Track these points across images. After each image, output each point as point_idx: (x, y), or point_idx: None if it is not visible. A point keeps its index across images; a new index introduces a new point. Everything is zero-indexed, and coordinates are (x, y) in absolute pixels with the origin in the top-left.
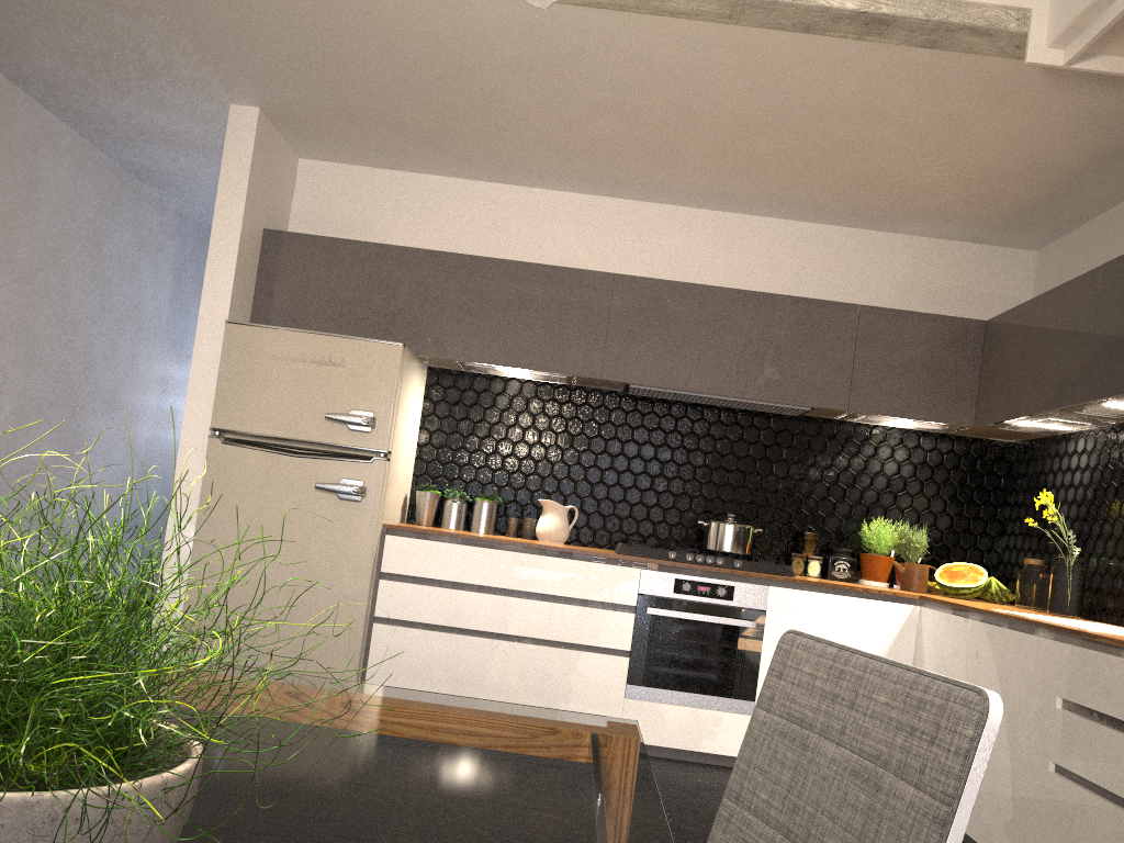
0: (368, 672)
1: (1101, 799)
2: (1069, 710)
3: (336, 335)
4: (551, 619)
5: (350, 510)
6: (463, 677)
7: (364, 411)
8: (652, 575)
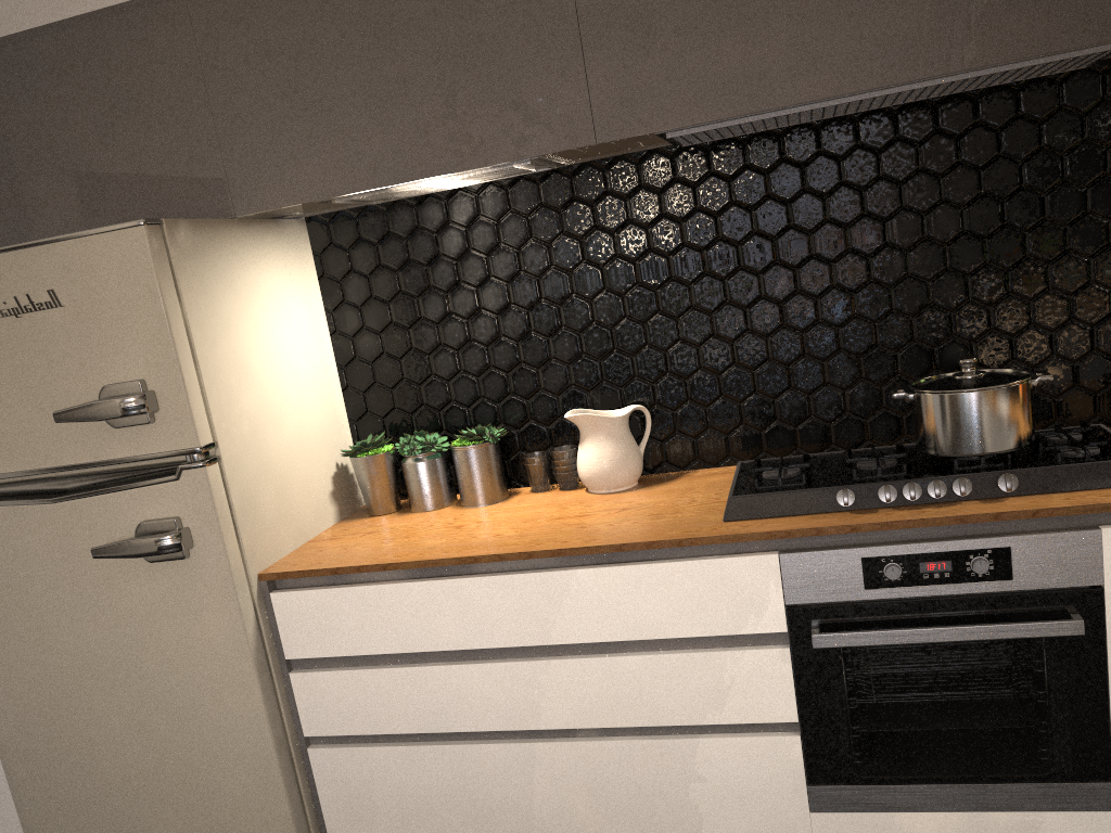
0: (329, 829)
1: None
2: None
3: (20, 246)
4: (619, 689)
5: (179, 577)
6: (490, 817)
7: (124, 384)
8: (807, 563)
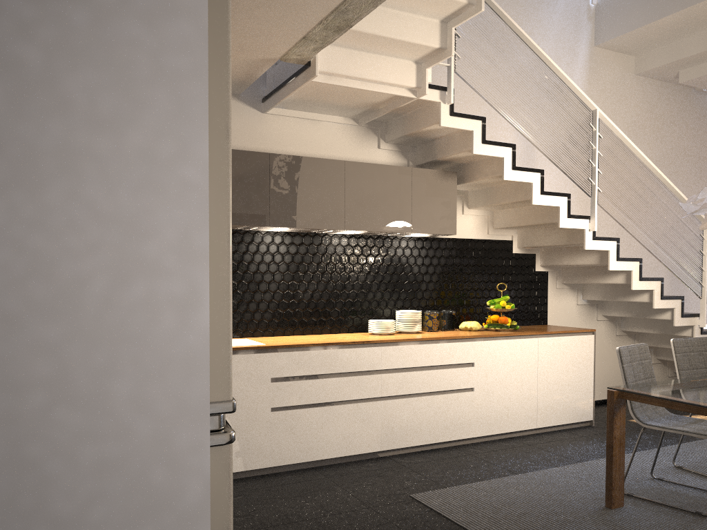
0: None
1: (313, 408)
2: (276, 381)
3: None
4: None
5: None
6: None
7: None
8: None
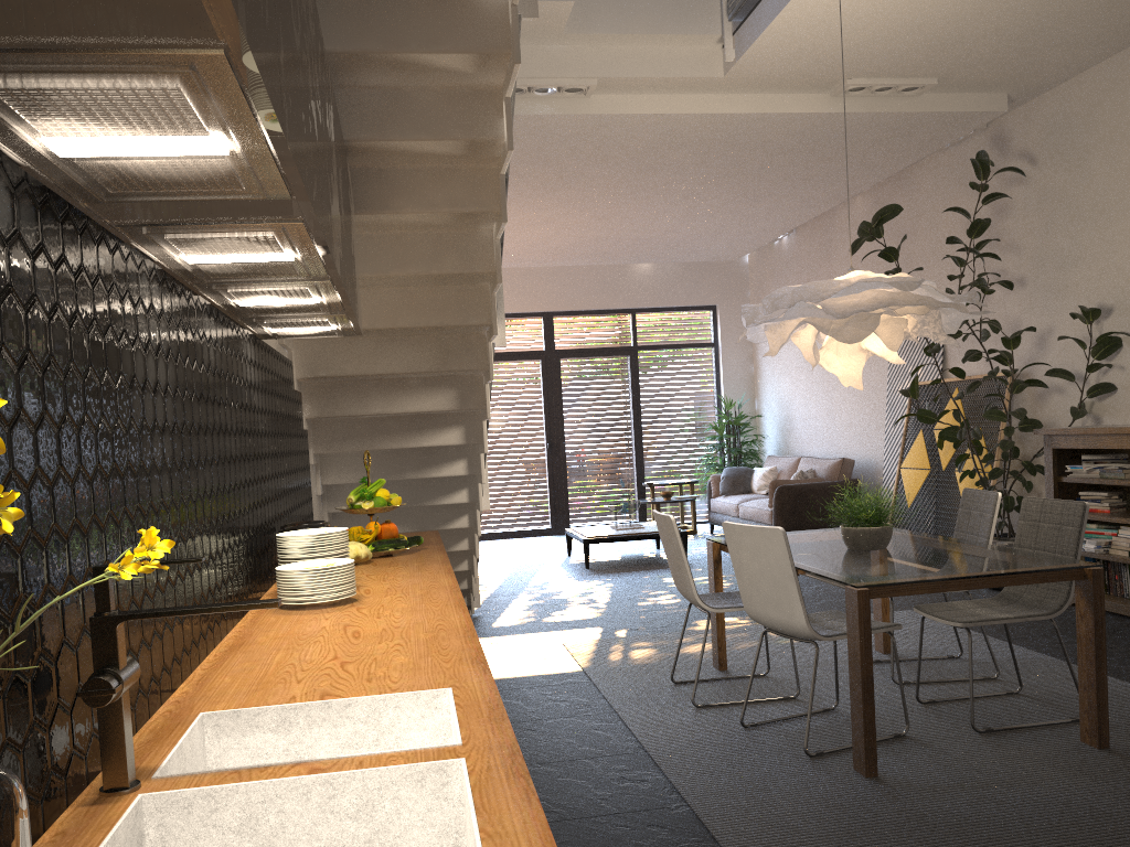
0: None
1: None
2: None
3: None
4: None
5: None
6: None
7: None
8: None
